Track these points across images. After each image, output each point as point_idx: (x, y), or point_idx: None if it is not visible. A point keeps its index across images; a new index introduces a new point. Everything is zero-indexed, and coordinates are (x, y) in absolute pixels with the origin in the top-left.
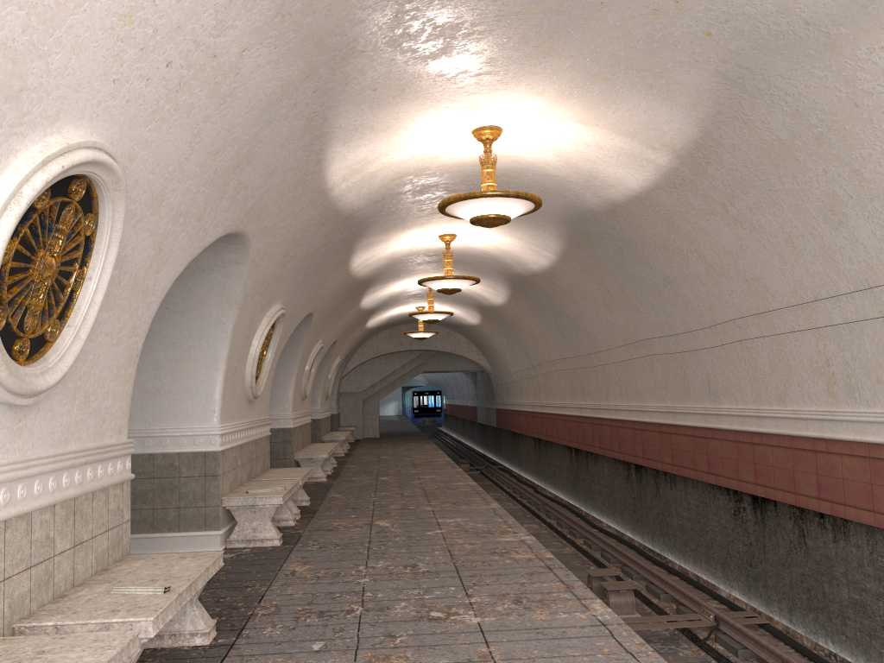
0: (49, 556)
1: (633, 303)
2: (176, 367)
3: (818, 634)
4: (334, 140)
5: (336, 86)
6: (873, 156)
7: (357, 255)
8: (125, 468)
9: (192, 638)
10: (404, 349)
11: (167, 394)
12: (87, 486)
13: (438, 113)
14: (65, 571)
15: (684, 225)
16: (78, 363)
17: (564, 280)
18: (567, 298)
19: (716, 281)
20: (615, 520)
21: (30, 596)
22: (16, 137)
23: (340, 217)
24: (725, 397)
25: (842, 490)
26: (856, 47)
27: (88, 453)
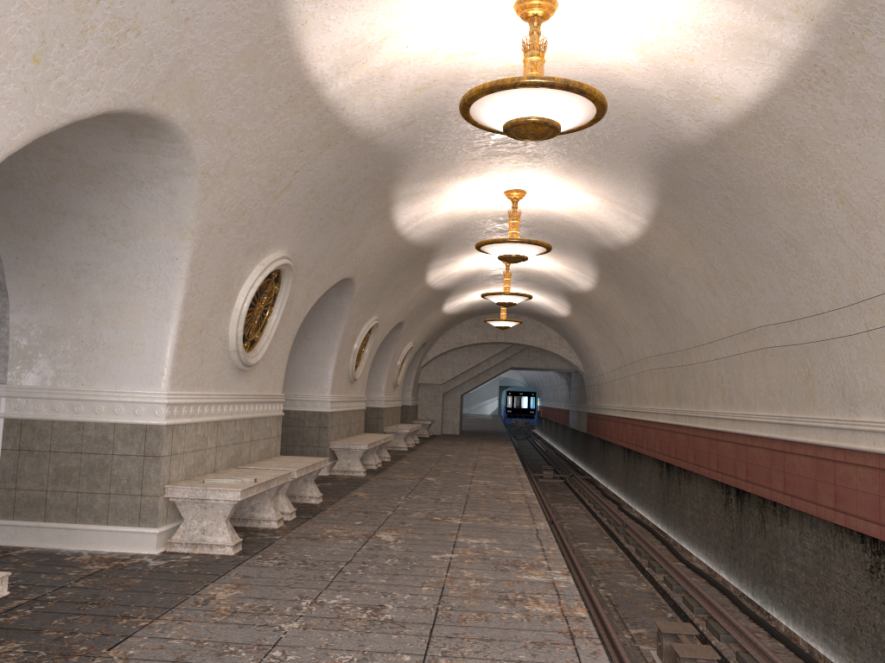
0: None
1: (743, 279)
2: (119, 313)
3: None
4: None
5: None
6: None
7: (401, 207)
8: None
9: None
10: (489, 340)
11: (105, 348)
12: None
13: None
14: None
15: (820, 152)
16: None
17: (658, 254)
18: (662, 278)
19: (865, 237)
20: (708, 554)
21: None
22: None
23: (354, 141)
24: (867, 406)
25: None
26: None
27: None
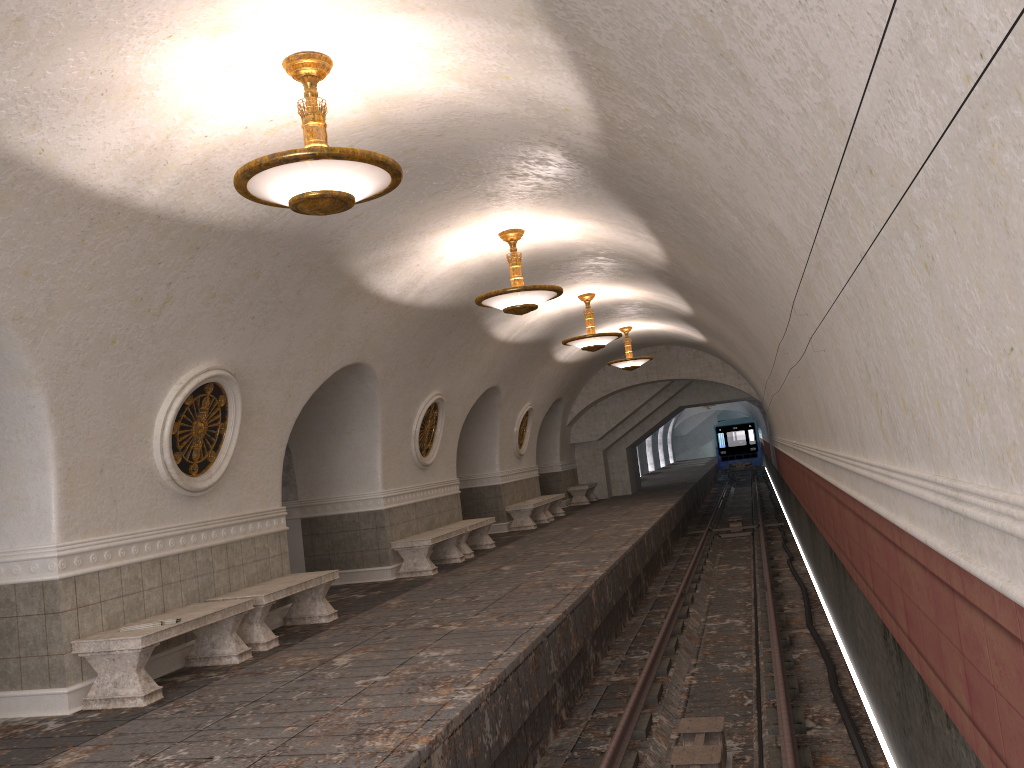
0: None
1: (748, 292)
2: (1, 470)
3: None
4: None
5: None
6: None
7: (376, 279)
8: None
9: None
10: (639, 381)
11: None
12: None
13: (171, 50)
14: None
15: (674, 152)
16: None
17: (693, 270)
18: (716, 294)
19: (758, 240)
20: (835, 616)
21: None
22: None
23: (232, 235)
24: (838, 437)
25: (921, 631)
26: None
27: None
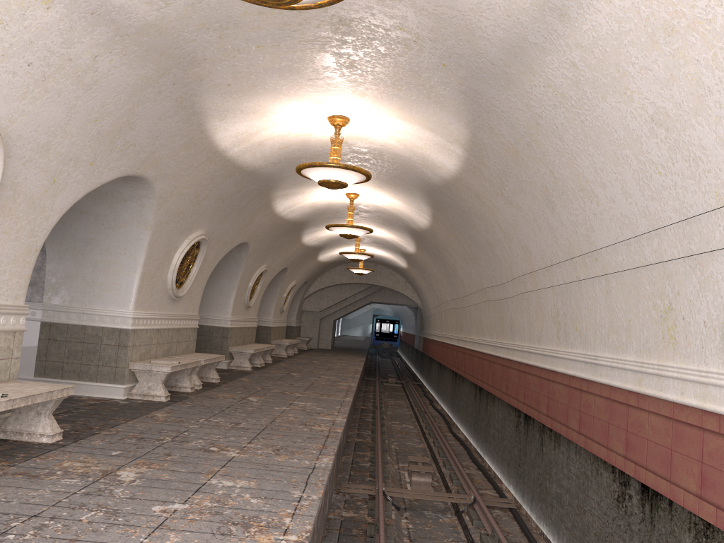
0: None
1: (477, 259)
2: (108, 267)
3: (541, 519)
4: (210, 117)
5: (192, 81)
6: (556, 162)
7: (278, 202)
8: (19, 323)
9: (41, 437)
10: (354, 281)
11: (99, 285)
12: None
13: (293, 103)
14: None
15: (486, 201)
16: None
17: (440, 237)
18: (446, 251)
19: (510, 246)
20: (467, 428)
21: None
22: None
23: (245, 172)
24: (517, 336)
25: (556, 410)
26: (523, 83)
27: None
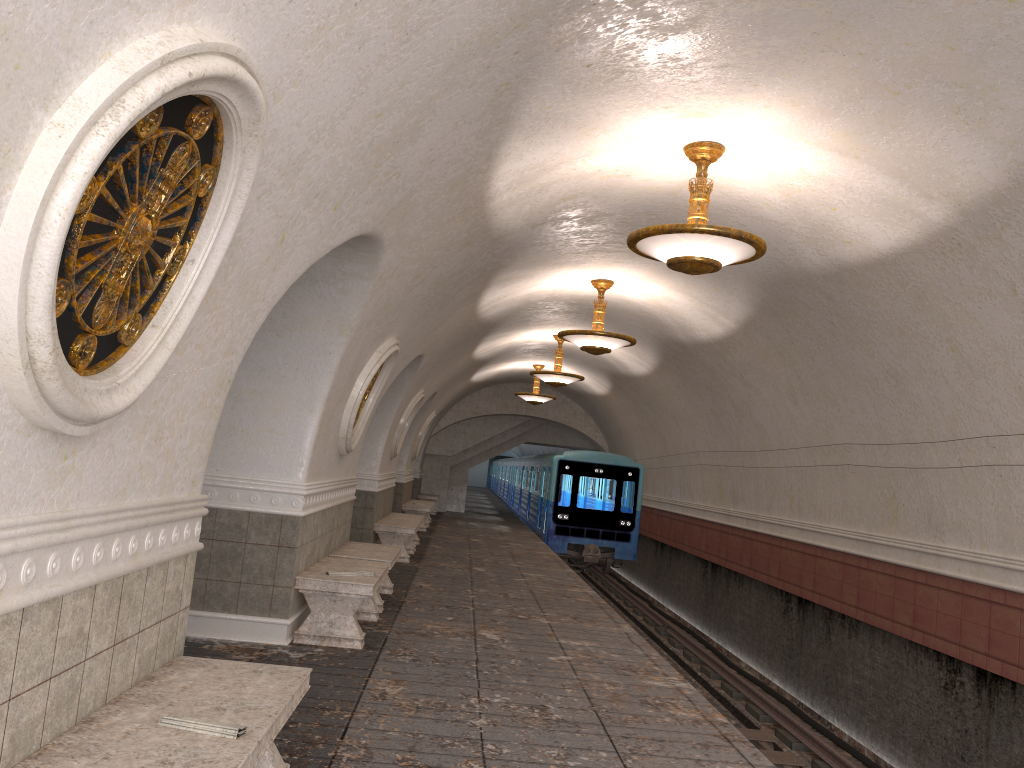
0: (78, 660)
1: (832, 396)
2: (260, 401)
3: None
4: (516, 130)
5: (544, 51)
6: None
7: (491, 290)
8: (193, 534)
9: None
10: (509, 412)
11: (244, 435)
12: (143, 558)
13: (651, 114)
14: (96, 681)
15: (939, 305)
16: (156, 382)
17: (738, 356)
18: (737, 378)
19: (970, 384)
20: (760, 661)
21: (44, 721)
22: (128, 11)
23: (488, 239)
24: (954, 535)
25: None
26: None
27: (150, 512)
